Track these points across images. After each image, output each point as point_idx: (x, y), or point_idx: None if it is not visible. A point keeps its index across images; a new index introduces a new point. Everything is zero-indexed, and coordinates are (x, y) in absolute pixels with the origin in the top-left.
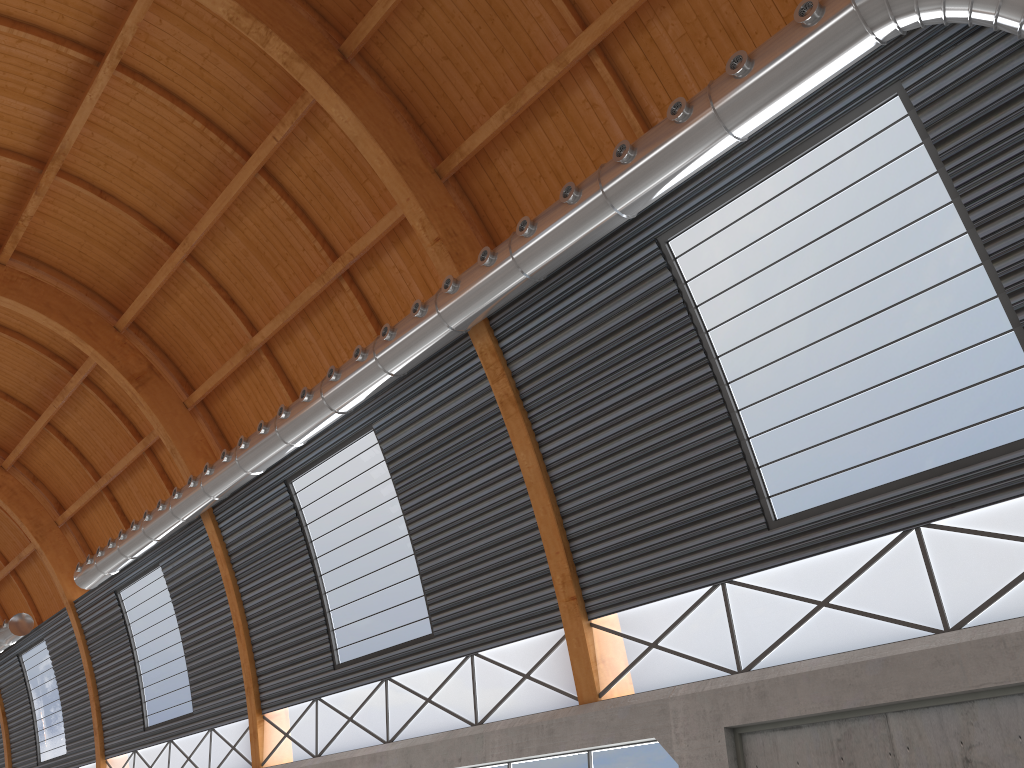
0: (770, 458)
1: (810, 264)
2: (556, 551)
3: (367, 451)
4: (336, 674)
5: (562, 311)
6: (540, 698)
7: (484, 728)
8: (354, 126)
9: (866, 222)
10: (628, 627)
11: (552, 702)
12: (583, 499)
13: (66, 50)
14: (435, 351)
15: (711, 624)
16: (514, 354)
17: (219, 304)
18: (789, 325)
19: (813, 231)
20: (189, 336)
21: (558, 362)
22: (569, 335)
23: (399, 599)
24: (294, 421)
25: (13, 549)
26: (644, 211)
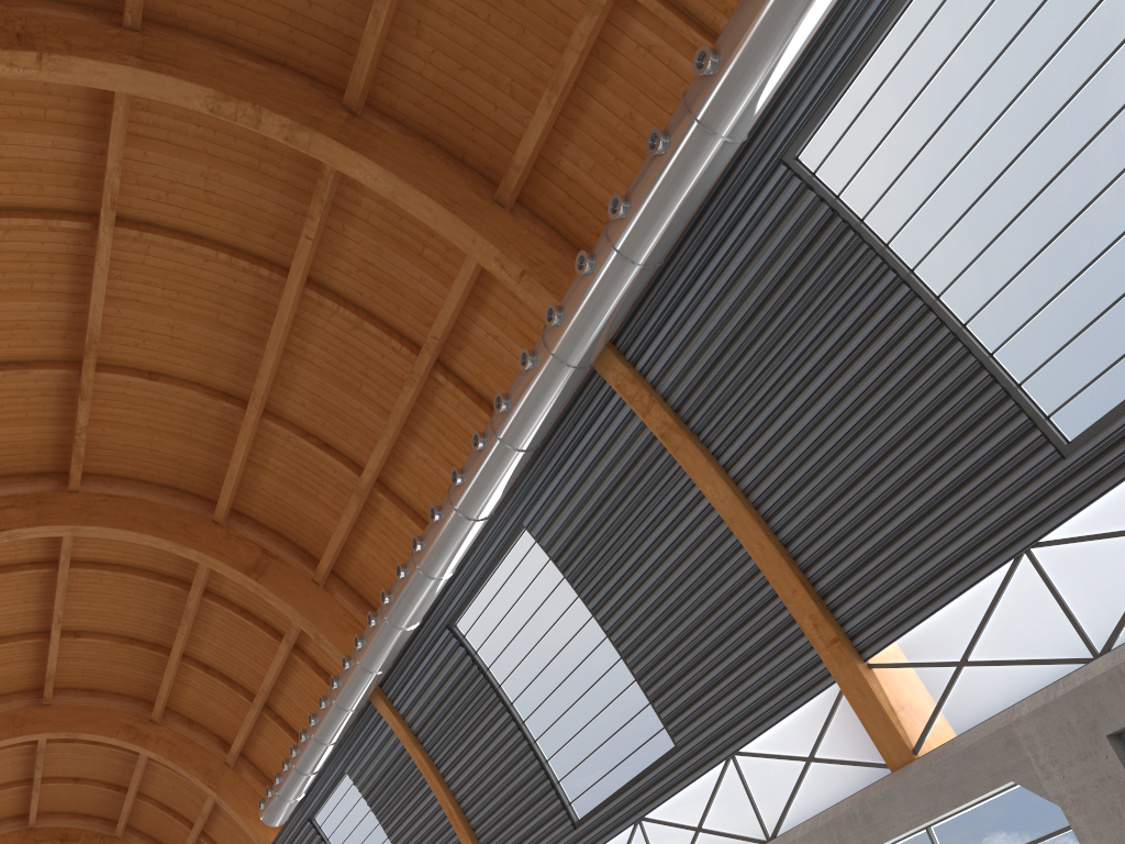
0: (1030, 367)
1: (992, 102)
2: (792, 590)
3: (527, 556)
4: (579, 833)
5: (697, 297)
6: (838, 781)
7: (780, 841)
8: (386, 181)
9: (1048, 16)
10: (920, 652)
11: (855, 781)
12: (803, 514)
13: (57, 223)
14: (564, 404)
15: (1031, 609)
16: (657, 372)
17: (314, 454)
18: (992, 190)
19: (980, 60)
20: (295, 503)
21: (713, 360)
22: (715, 322)
23: (622, 718)
24: (433, 549)
25: (194, 808)
26: (754, 132)
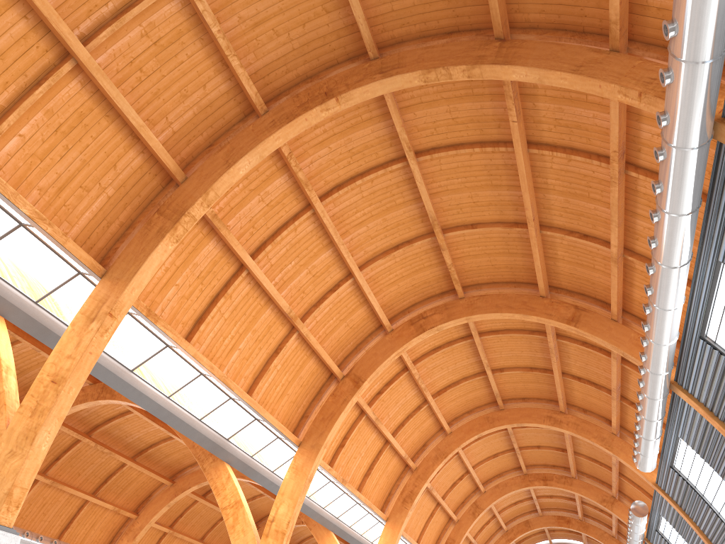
0: None
1: None
2: None
3: None
4: None
5: None
6: None
7: None
8: (532, 73)
9: None
10: None
11: None
12: None
13: (391, 168)
14: (702, 174)
15: None
16: None
17: (581, 243)
18: None
19: None
20: (583, 274)
21: None
22: None
23: None
24: (657, 292)
25: (609, 460)
26: None
